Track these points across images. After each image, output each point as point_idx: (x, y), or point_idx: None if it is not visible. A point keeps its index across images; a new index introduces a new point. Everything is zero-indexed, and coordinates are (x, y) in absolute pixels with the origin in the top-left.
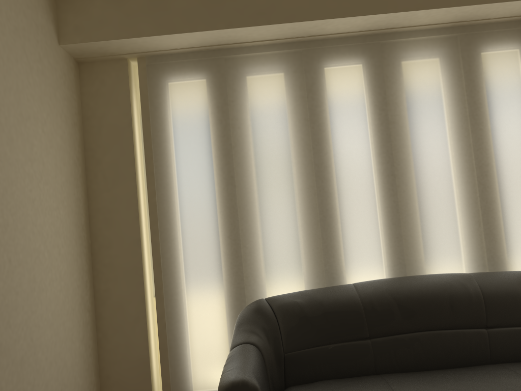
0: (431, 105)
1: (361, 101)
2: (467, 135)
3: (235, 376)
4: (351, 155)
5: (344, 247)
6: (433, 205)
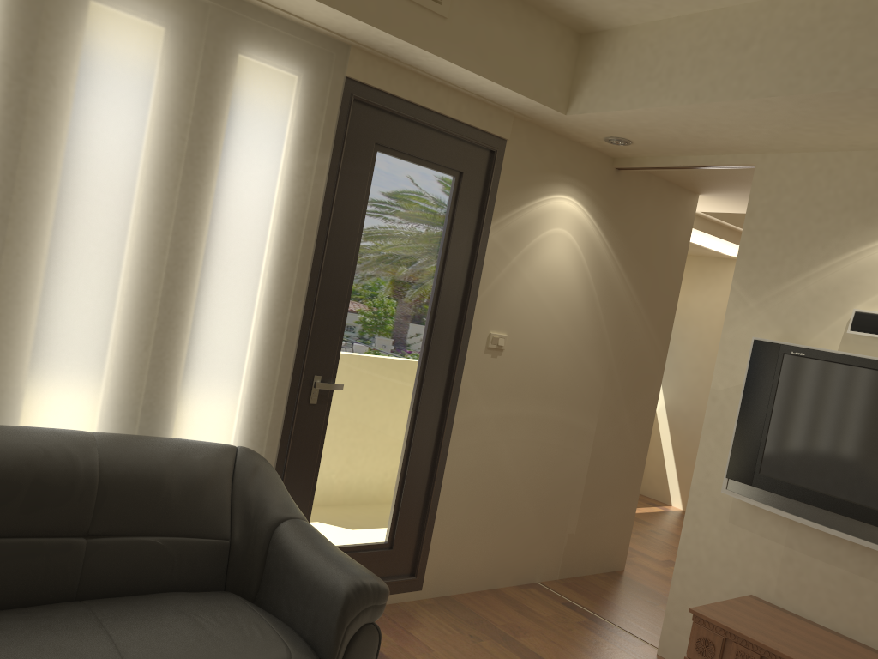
0: (123, 110)
1: None
2: (171, 188)
3: None
4: None
5: None
6: (71, 296)
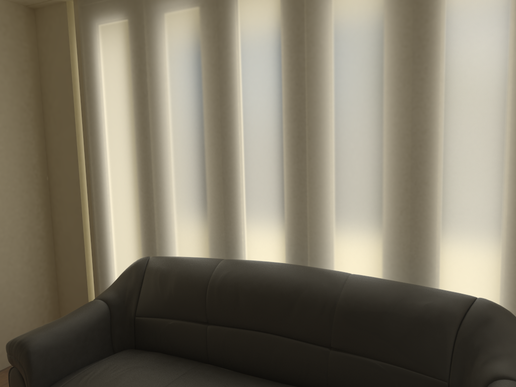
0: (356, 44)
1: (270, 40)
2: (400, 87)
3: (23, 334)
4: (255, 109)
5: (241, 216)
6: (344, 180)
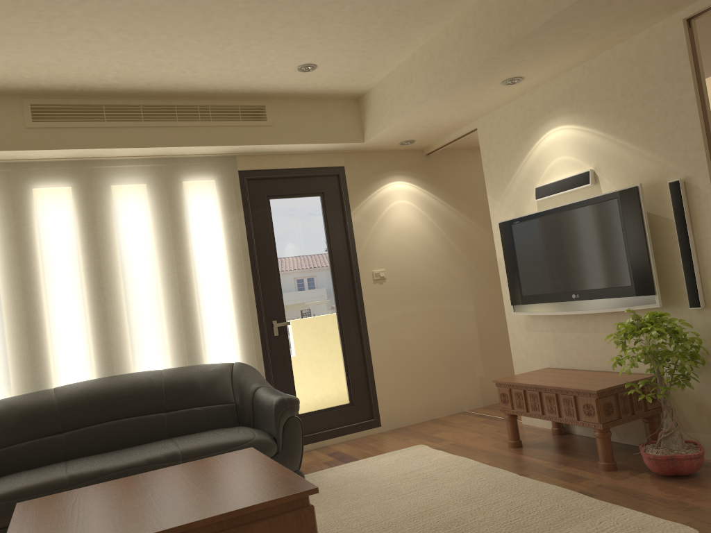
0: (137, 226)
1: (69, 221)
2: (169, 252)
3: None
4: (59, 270)
5: (52, 356)
6: (138, 314)
